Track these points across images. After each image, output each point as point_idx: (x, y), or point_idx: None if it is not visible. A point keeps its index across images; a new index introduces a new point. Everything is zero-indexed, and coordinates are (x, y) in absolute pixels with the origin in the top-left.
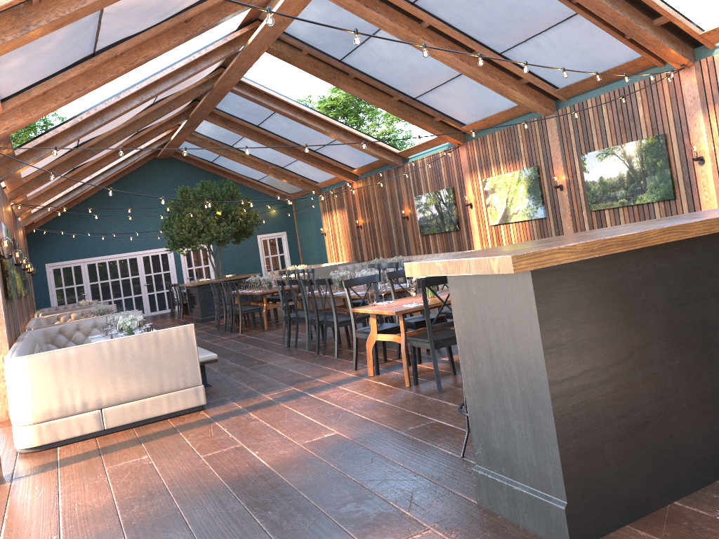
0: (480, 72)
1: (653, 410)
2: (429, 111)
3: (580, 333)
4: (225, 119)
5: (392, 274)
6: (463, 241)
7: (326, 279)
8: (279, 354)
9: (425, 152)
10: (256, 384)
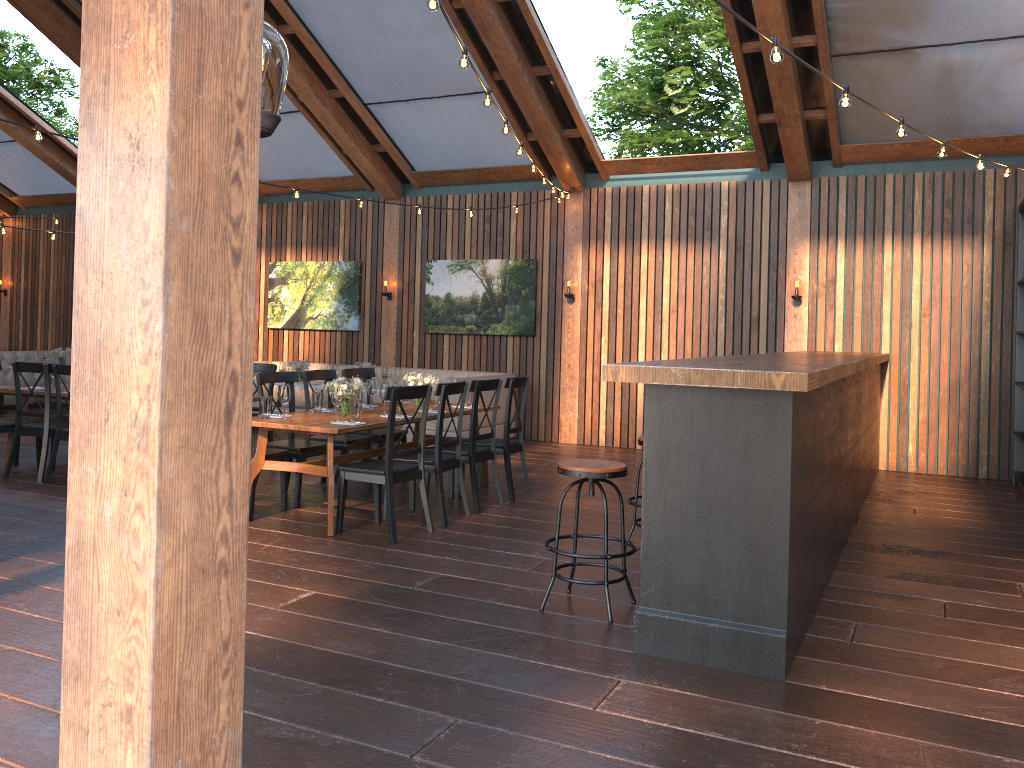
0: (333, 119)
1: (807, 543)
2: None
3: (798, 461)
4: None
5: (264, 376)
6: None
7: None
8: None
9: None
10: (25, 531)
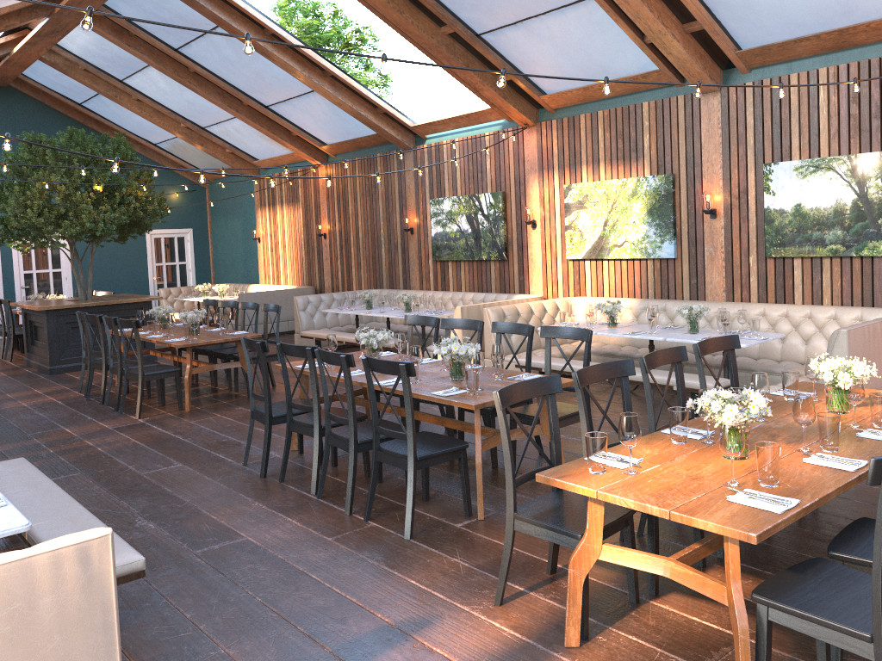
0: None
1: None
2: (497, 62)
3: None
4: (119, 29)
5: (584, 374)
6: (512, 278)
7: (403, 365)
8: (255, 503)
9: (459, 131)
10: (251, 644)
